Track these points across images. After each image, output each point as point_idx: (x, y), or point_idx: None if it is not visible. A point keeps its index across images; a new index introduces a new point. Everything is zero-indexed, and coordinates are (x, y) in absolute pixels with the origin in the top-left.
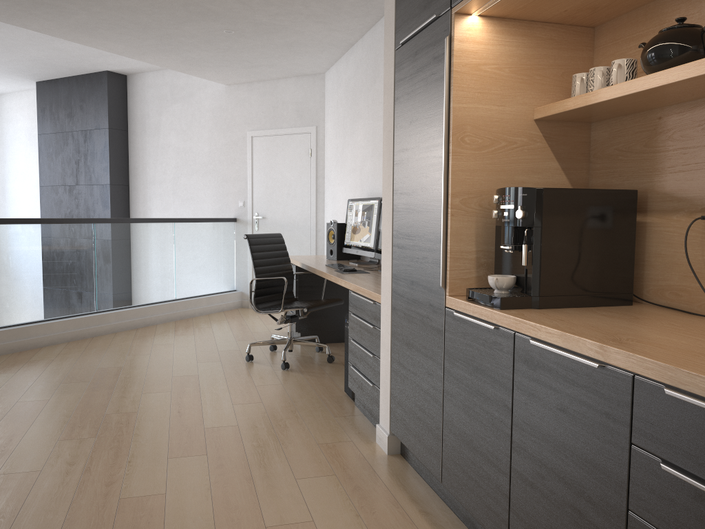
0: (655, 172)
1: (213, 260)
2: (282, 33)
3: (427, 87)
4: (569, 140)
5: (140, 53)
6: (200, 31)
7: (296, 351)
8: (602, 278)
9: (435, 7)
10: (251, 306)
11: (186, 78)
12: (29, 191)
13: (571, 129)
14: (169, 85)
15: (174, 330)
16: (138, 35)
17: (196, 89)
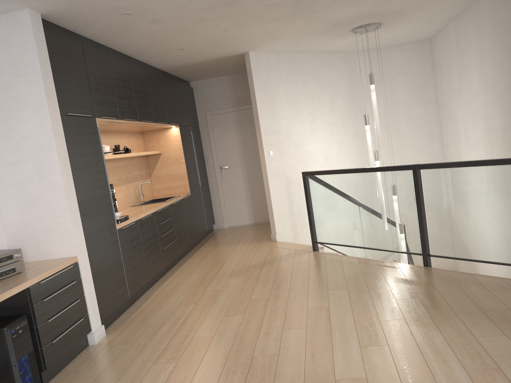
0: None
1: None
2: None
3: (90, 143)
4: None
5: None
6: None
7: None
8: None
9: (87, 111)
10: None
11: None
12: None
13: None
14: None
15: None
16: None
17: None
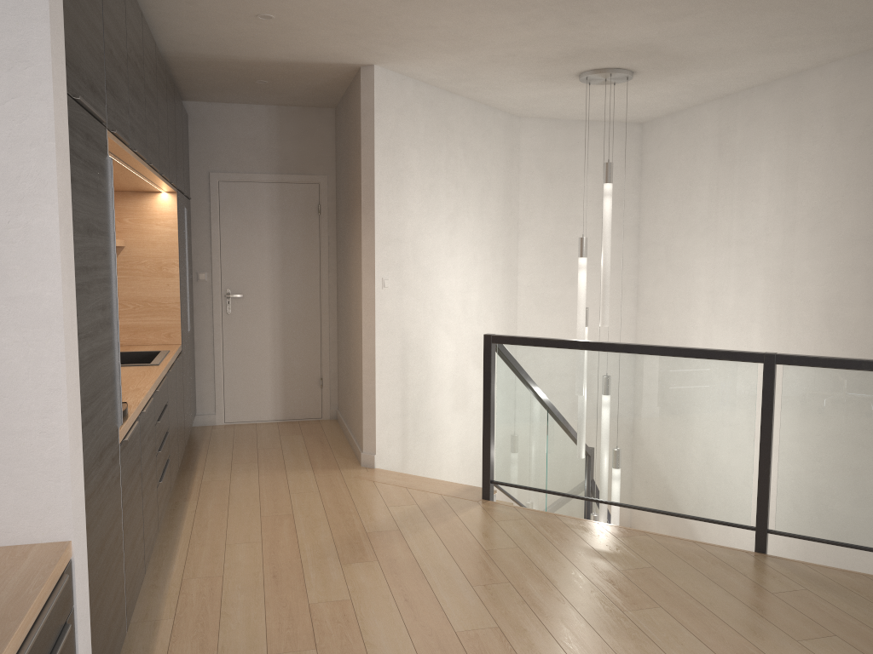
0: None
1: None
2: None
3: (98, 196)
4: None
5: None
6: None
7: None
8: None
9: (98, 106)
10: None
11: None
12: None
13: None
14: None
15: None
16: None
17: None
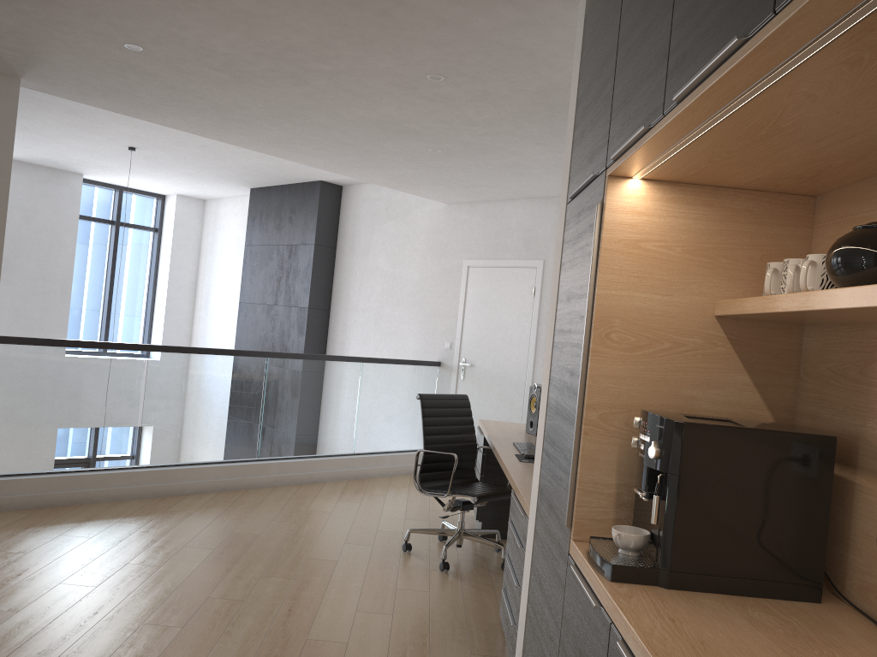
0: (869, 414)
1: (406, 411)
2: (497, 153)
3: (582, 259)
4: (768, 346)
5: (343, 168)
6: (402, 149)
7: (470, 546)
8: (772, 558)
9: (596, 163)
10: (414, 483)
11: (403, 192)
12: (231, 306)
13: (772, 331)
14: (384, 199)
15: (341, 493)
16: (336, 151)
17: (413, 206)
